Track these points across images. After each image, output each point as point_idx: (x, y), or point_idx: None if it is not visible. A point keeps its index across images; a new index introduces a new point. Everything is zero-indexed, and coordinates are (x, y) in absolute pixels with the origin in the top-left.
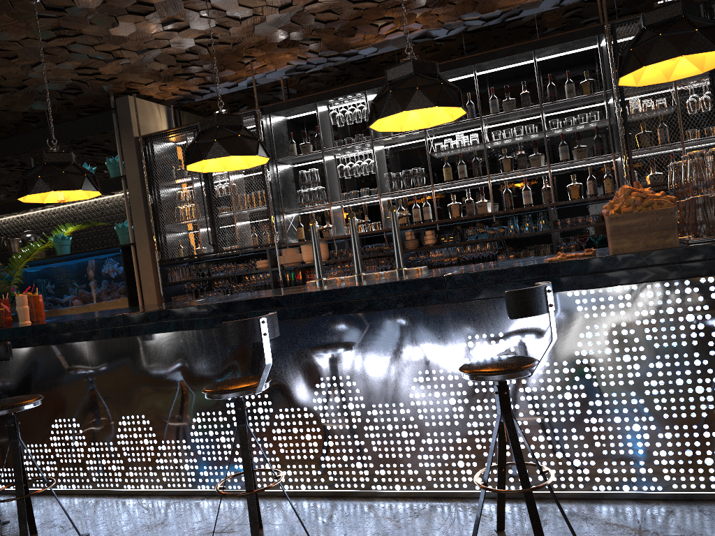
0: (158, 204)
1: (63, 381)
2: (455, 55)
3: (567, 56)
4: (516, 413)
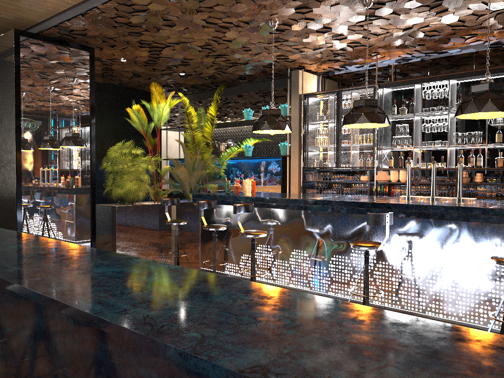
0: (306, 134)
1: (266, 226)
2: None
3: None
4: None
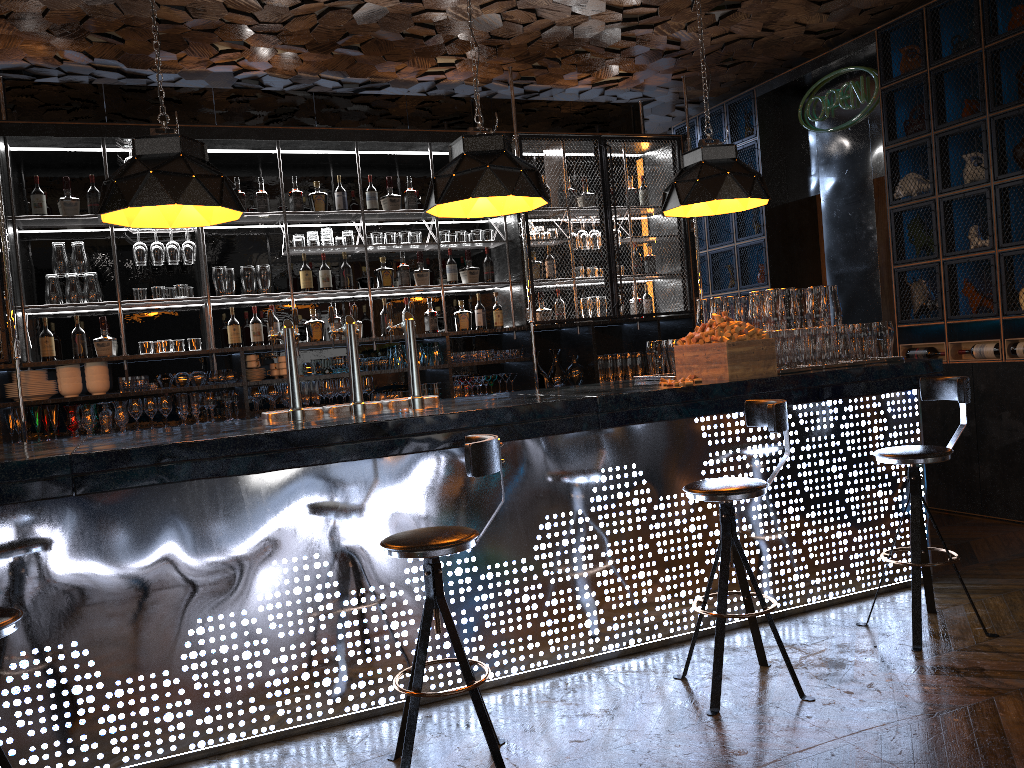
0: None
1: None
2: (303, 119)
3: (446, 157)
4: (645, 554)
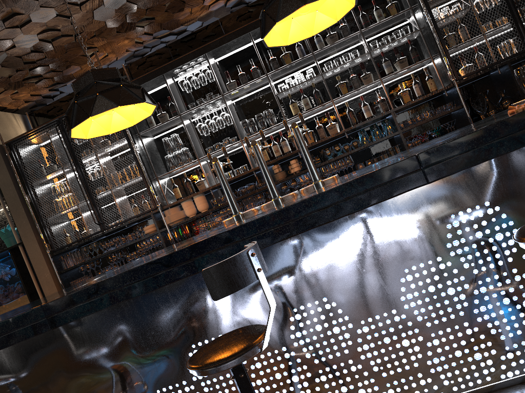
0: (36, 201)
1: None
2: None
3: None
4: None
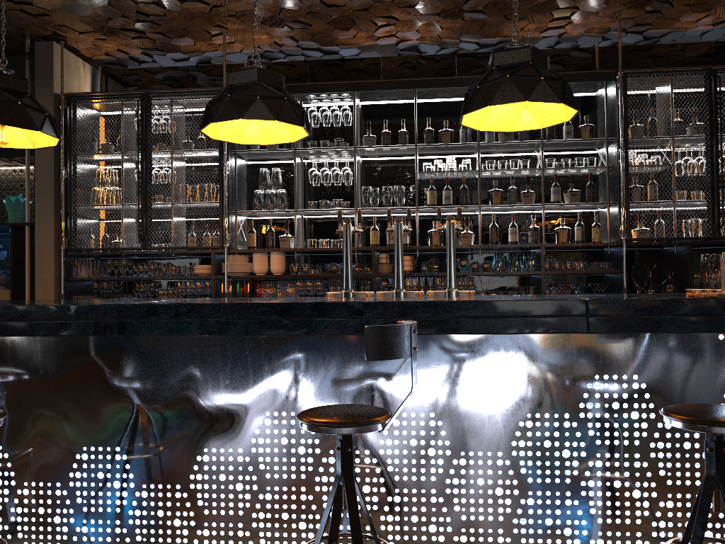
0: (72, 179)
1: None
2: (446, 75)
3: None
4: (643, 472)
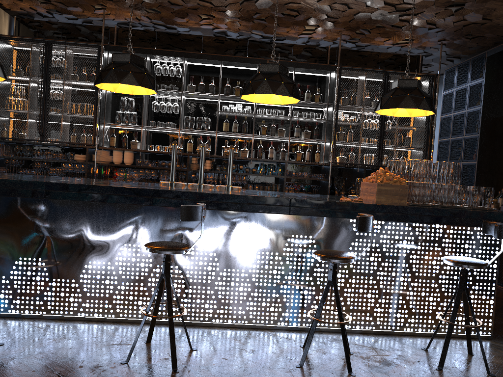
0: None
1: None
2: (241, 52)
3: (307, 75)
4: (309, 282)
